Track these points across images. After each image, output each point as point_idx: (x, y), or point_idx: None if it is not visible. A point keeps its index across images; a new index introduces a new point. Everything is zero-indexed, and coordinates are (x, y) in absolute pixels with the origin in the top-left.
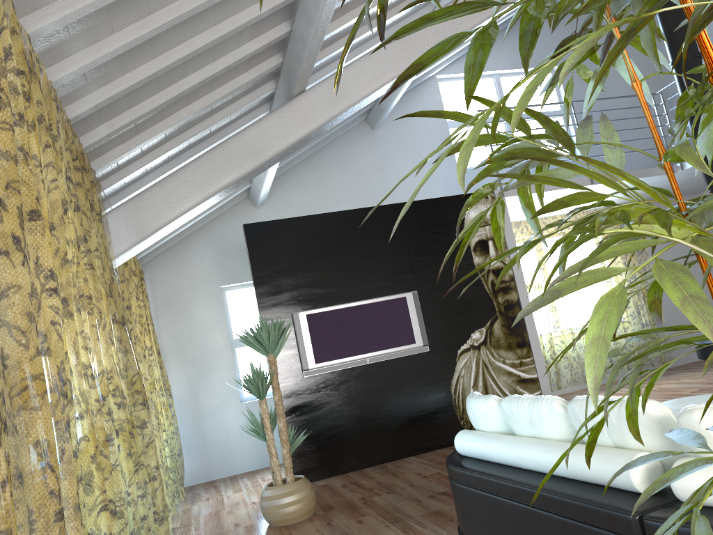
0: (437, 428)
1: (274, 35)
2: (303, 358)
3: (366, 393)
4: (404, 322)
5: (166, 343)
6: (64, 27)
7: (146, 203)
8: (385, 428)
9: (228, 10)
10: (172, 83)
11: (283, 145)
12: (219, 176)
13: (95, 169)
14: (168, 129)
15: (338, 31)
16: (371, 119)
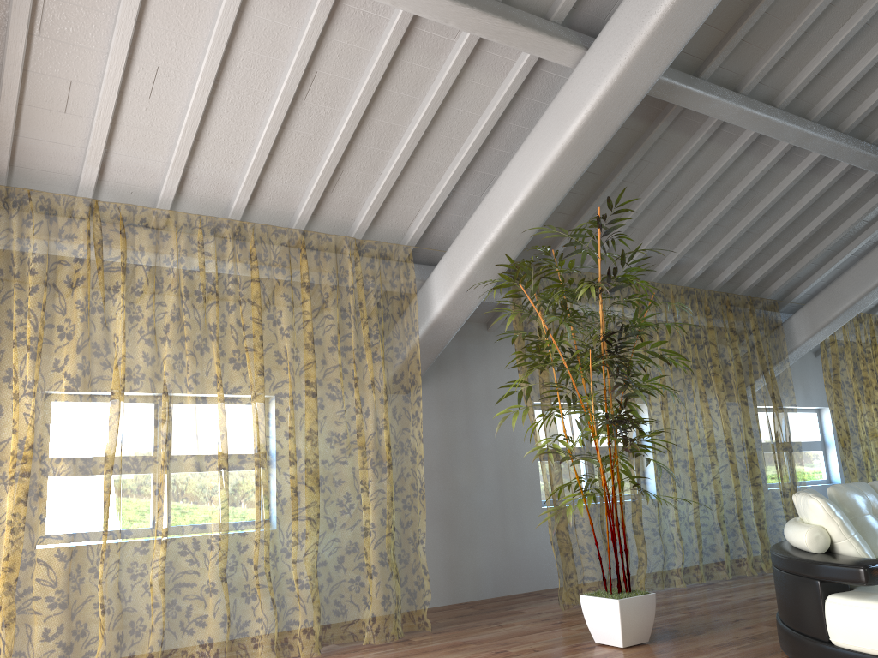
0: None
1: (870, 175)
2: None
3: None
4: None
5: None
6: (682, 257)
7: (816, 305)
8: None
9: (798, 193)
10: (795, 234)
11: None
12: (869, 278)
13: (774, 290)
14: (820, 253)
15: None
16: None
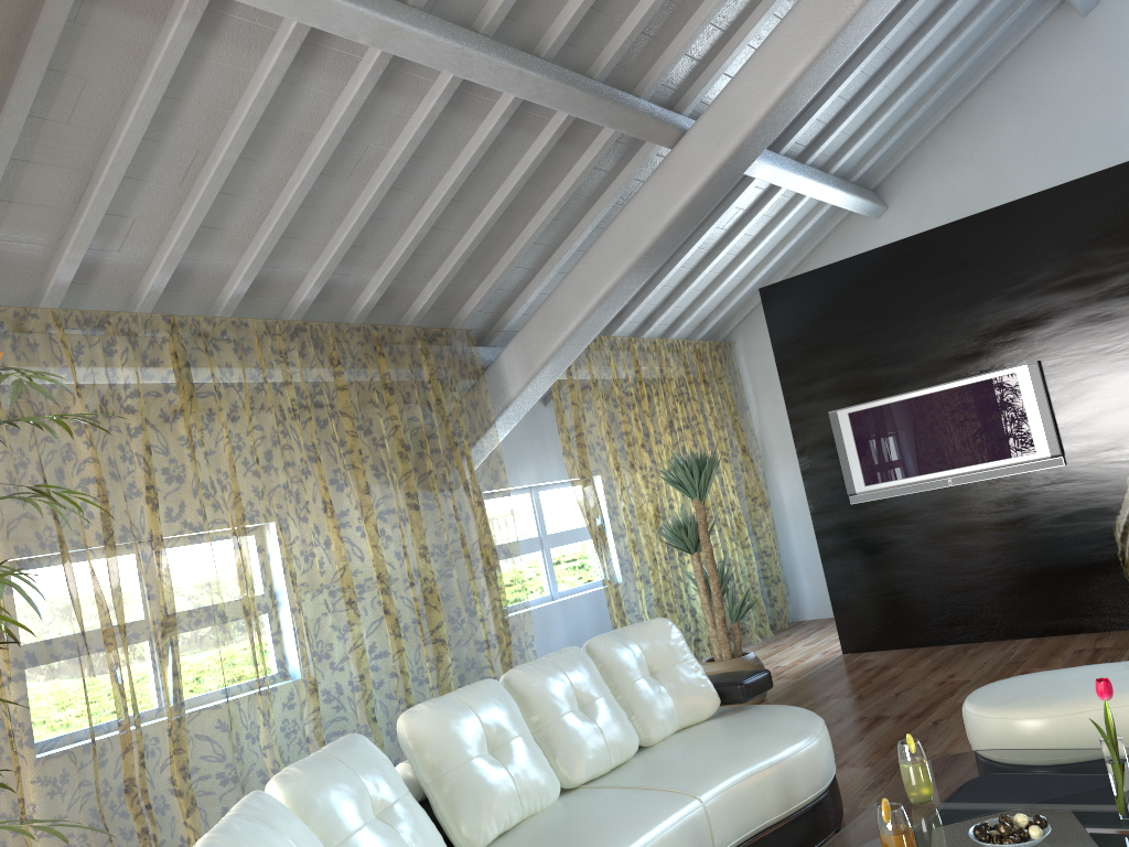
0: (1085, 597)
1: (561, 117)
2: (847, 477)
3: (951, 531)
4: (1013, 417)
5: (770, 433)
6: (270, 269)
7: (531, 333)
8: (985, 588)
9: (447, 149)
10: (472, 220)
11: (659, 225)
12: (594, 286)
13: (468, 313)
14: (523, 249)
15: (721, 22)
16: (1067, 1)
